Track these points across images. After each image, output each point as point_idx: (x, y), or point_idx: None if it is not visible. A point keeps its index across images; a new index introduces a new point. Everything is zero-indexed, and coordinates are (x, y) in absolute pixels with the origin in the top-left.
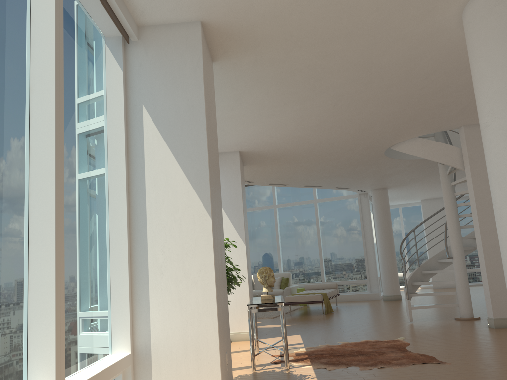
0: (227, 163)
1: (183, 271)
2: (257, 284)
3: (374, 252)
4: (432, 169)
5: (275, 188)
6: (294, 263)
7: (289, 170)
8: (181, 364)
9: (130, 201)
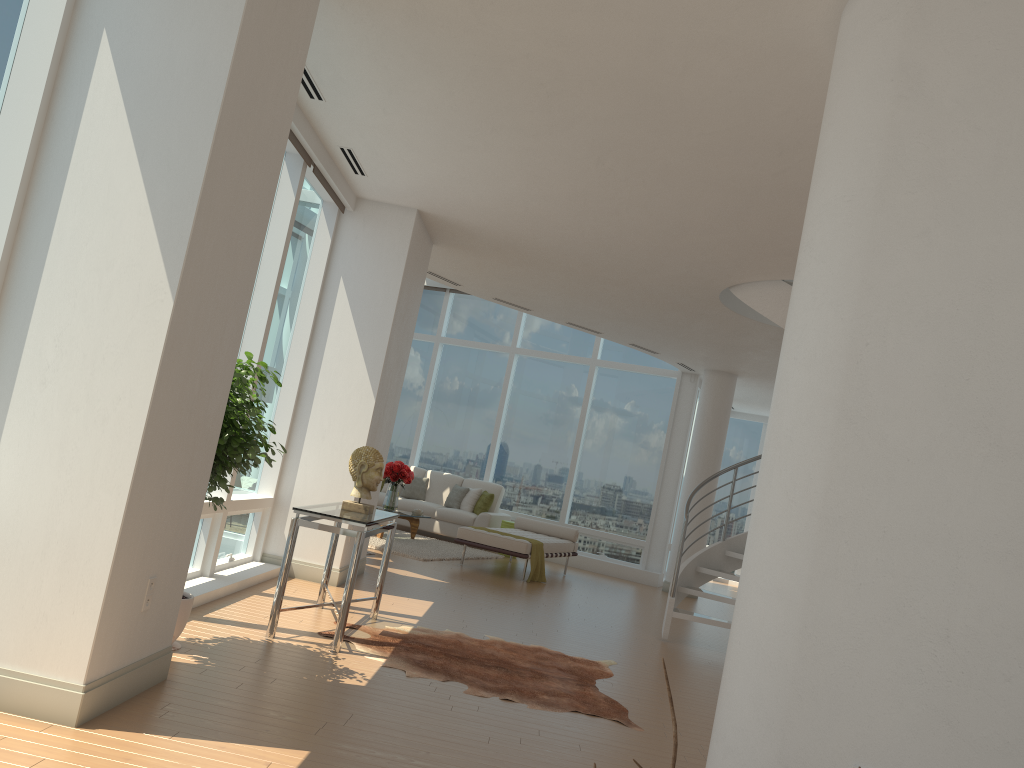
0: (386, 227)
1: (86, 392)
2: (433, 490)
3: (674, 493)
4: None
5: (524, 315)
6: (518, 472)
7: (530, 281)
8: (31, 571)
9: (24, 220)
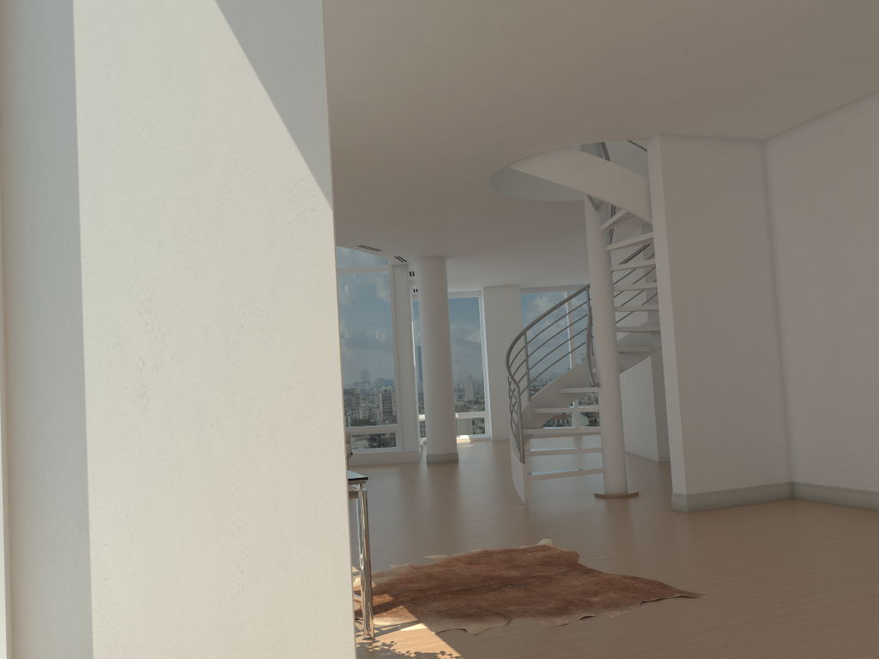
0: None
1: (227, 390)
2: None
3: (412, 375)
4: (543, 227)
5: None
6: None
7: None
8: None
9: (8, 103)
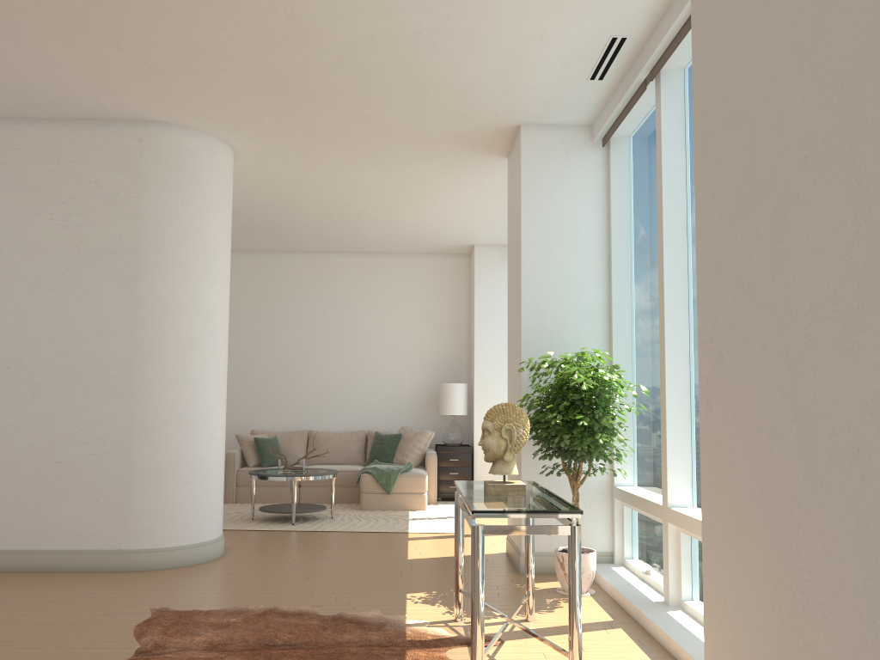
0: None
1: None
2: None
3: None
4: None
5: None
6: None
7: None
8: None
9: None
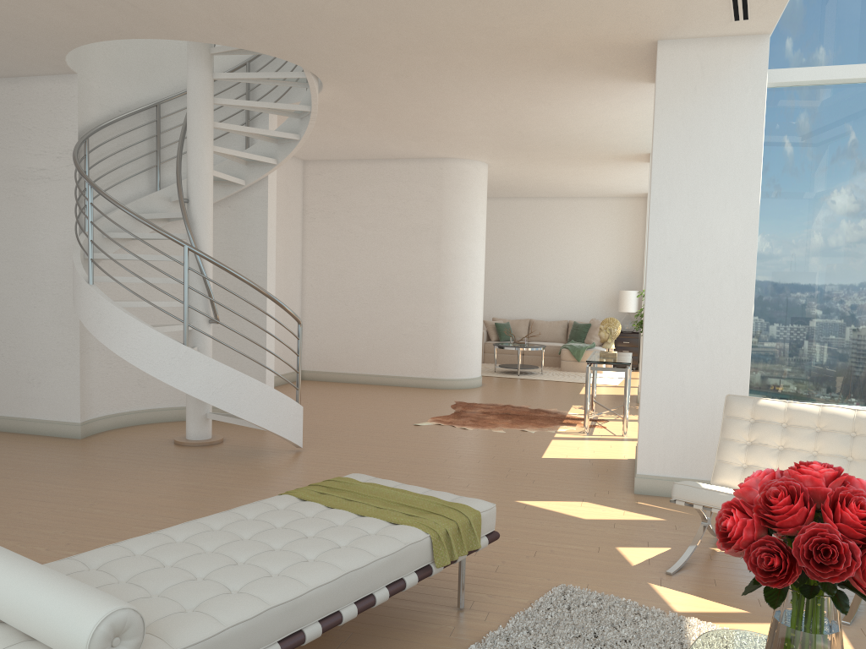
0: None
1: None
2: None
3: None
4: None
5: None
6: None
7: (499, 9)
8: None
9: None
